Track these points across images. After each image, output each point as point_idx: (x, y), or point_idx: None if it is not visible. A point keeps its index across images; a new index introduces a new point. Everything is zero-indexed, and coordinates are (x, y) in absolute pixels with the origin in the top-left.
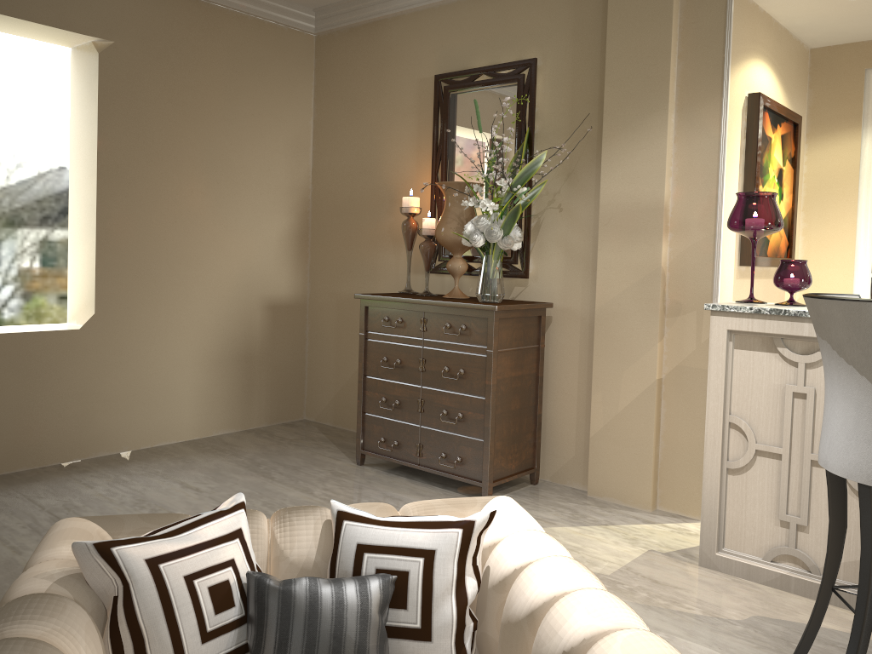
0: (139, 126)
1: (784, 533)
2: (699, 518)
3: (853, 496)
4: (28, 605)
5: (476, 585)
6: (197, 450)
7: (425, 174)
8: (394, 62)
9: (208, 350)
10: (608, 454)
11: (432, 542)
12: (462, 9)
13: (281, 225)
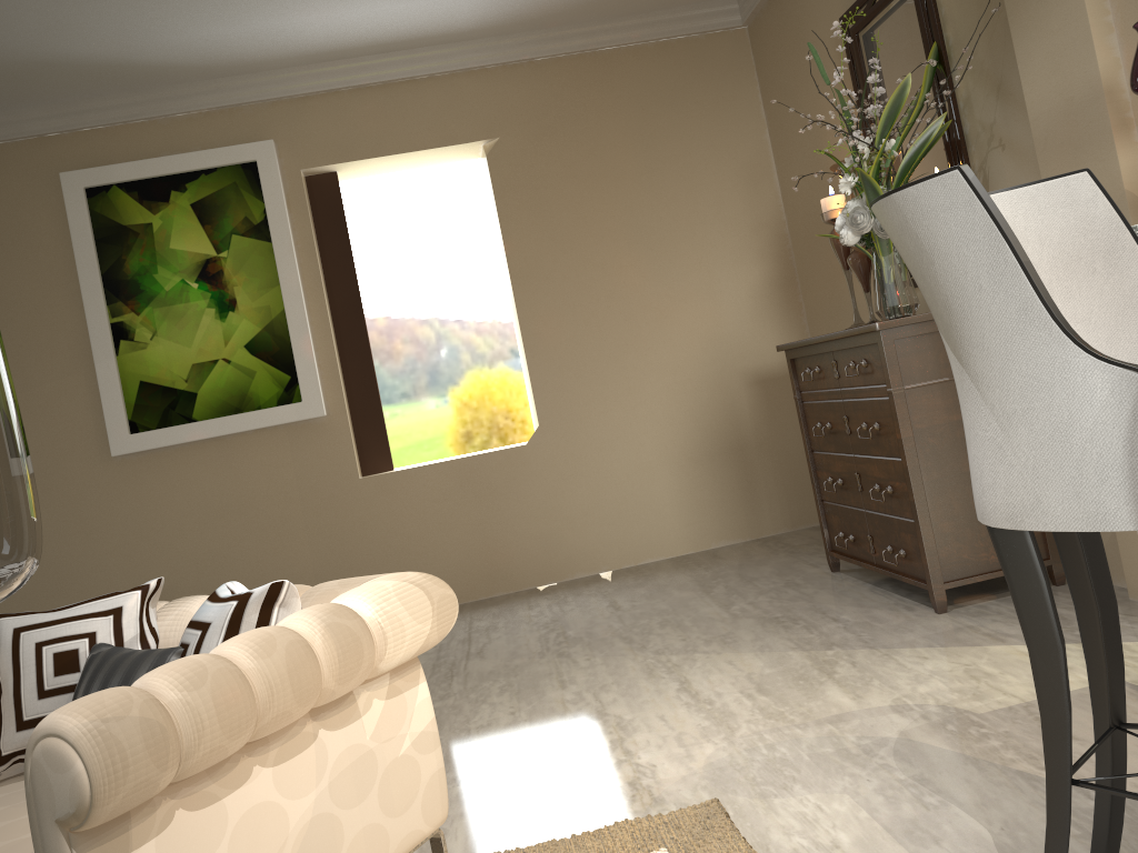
0: (544, 215)
1: None
2: None
3: None
4: None
5: None
6: (674, 566)
7: None
8: (809, 22)
9: (682, 447)
10: None
11: (215, 615)
12: None
13: (751, 276)
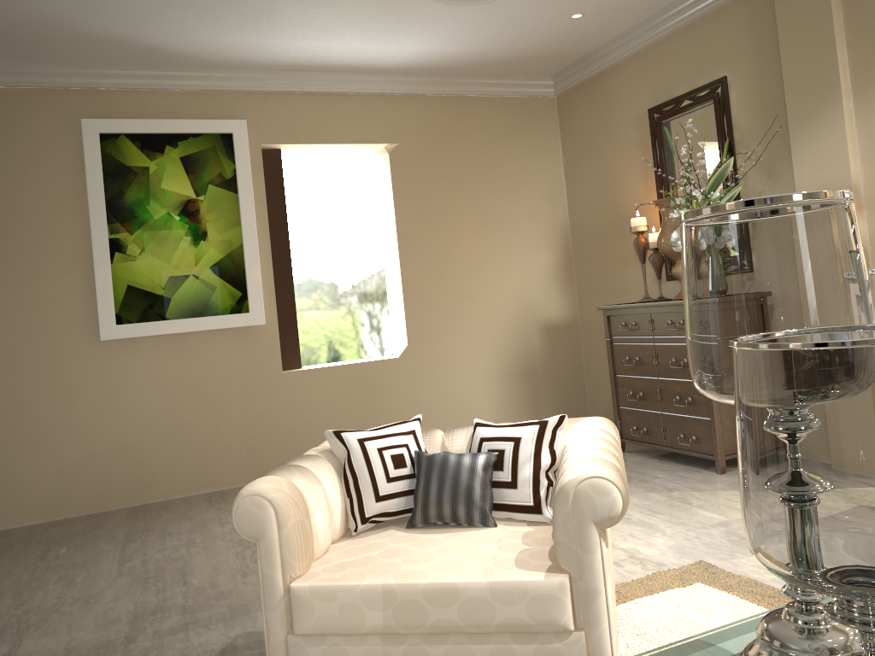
0: (423, 201)
1: None
2: None
3: None
4: (302, 456)
5: (549, 459)
6: None
7: (653, 195)
8: (616, 105)
9: (497, 367)
10: None
11: (520, 433)
12: (662, 48)
13: (546, 259)
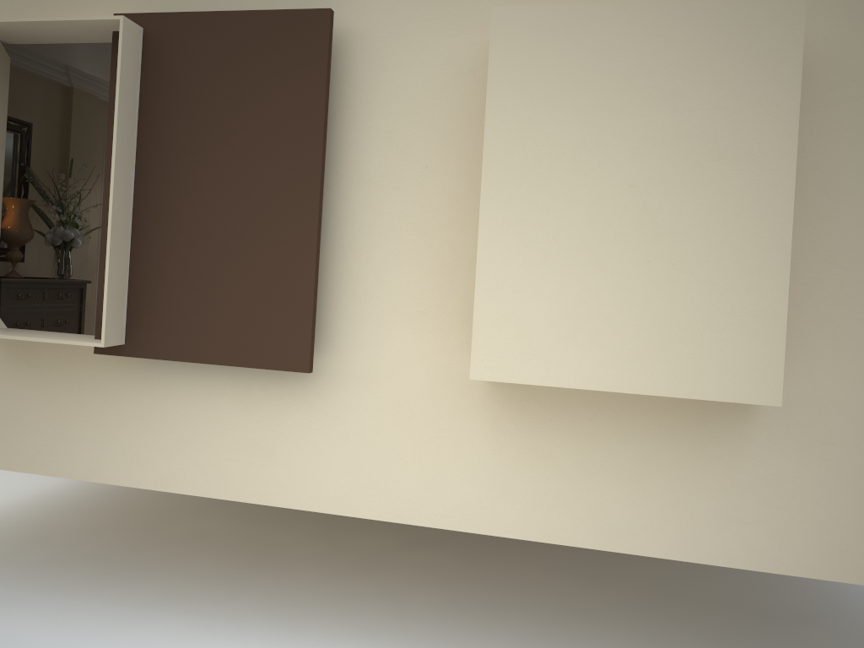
0: None
1: None
2: None
3: None
4: None
5: None
6: None
7: None
8: None
9: None
10: None
11: None
12: None
13: None
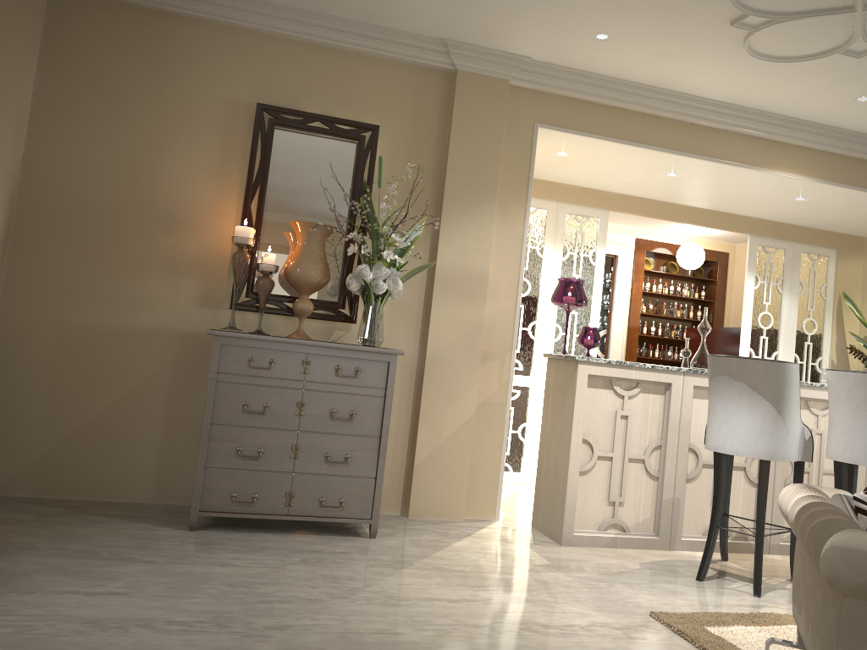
0: None
1: (610, 509)
2: (493, 518)
3: (648, 477)
4: None
5: None
6: None
7: (228, 201)
8: (192, 68)
9: None
10: (430, 478)
11: None
12: (294, 49)
13: None
